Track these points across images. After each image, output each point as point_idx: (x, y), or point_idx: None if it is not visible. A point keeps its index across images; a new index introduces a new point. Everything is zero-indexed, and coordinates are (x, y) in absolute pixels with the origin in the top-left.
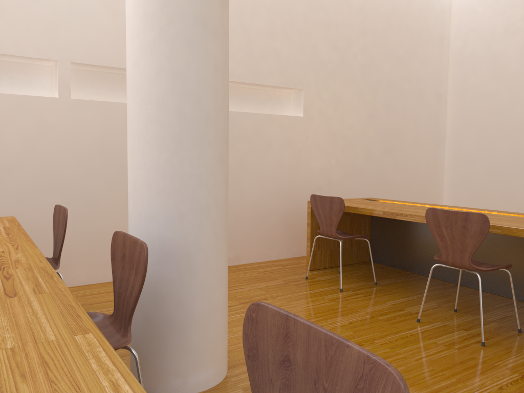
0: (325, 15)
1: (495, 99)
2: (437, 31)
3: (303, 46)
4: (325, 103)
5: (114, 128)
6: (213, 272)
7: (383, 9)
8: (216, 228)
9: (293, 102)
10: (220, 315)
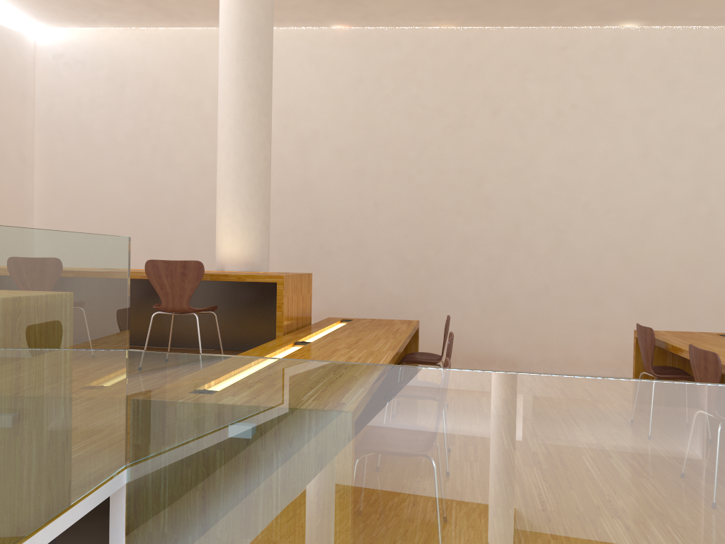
0: None
1: (84, 168)
2: (19, 88)
3: None
4: None
5: None
6: None
7: None
8: None
9: None
10: None
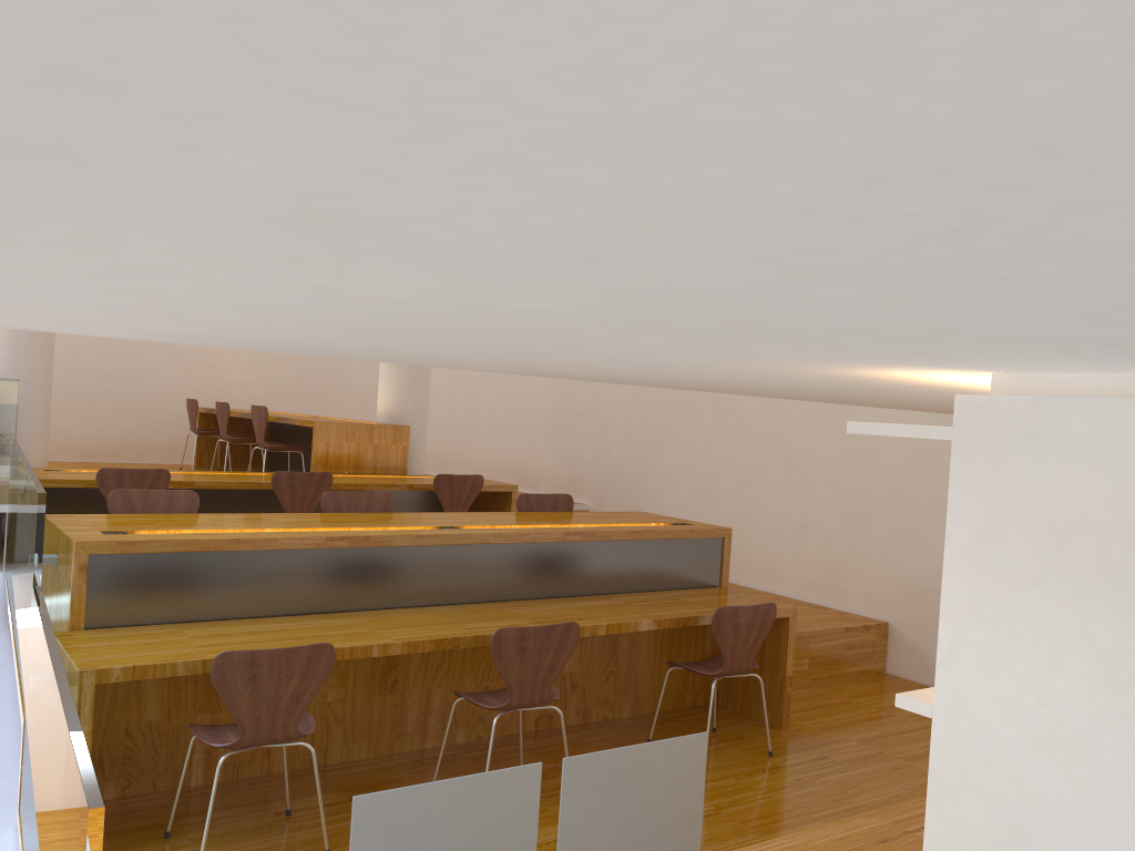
0: None
1: None
2: None
3: None
4: None
5: None
6: (33, 416)
7: None
8: (37, 393)
9: None
10: (37, 441)
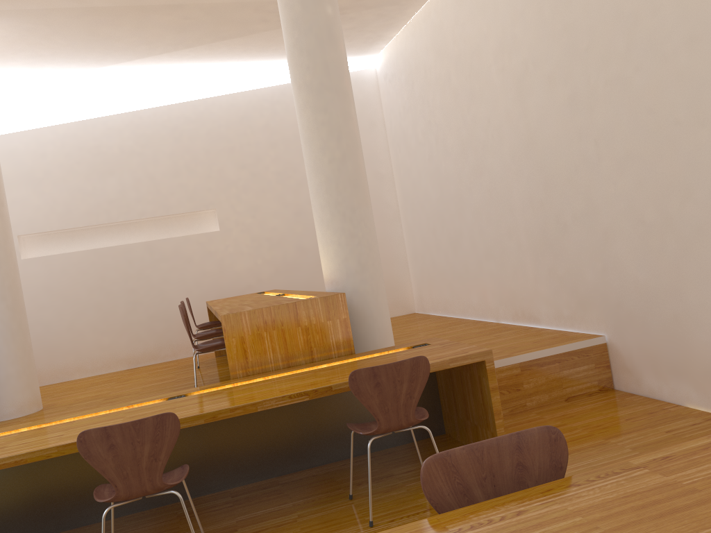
0: (227, 143)
1: (411, 173)
2: (365, 118)
3: (209, 174)
4: (241, 214)
5: (55, 273)
6: (5, 357)
7: (291, 119)
8: (4, 334)
9: (217, 219)
10: (16, 380)
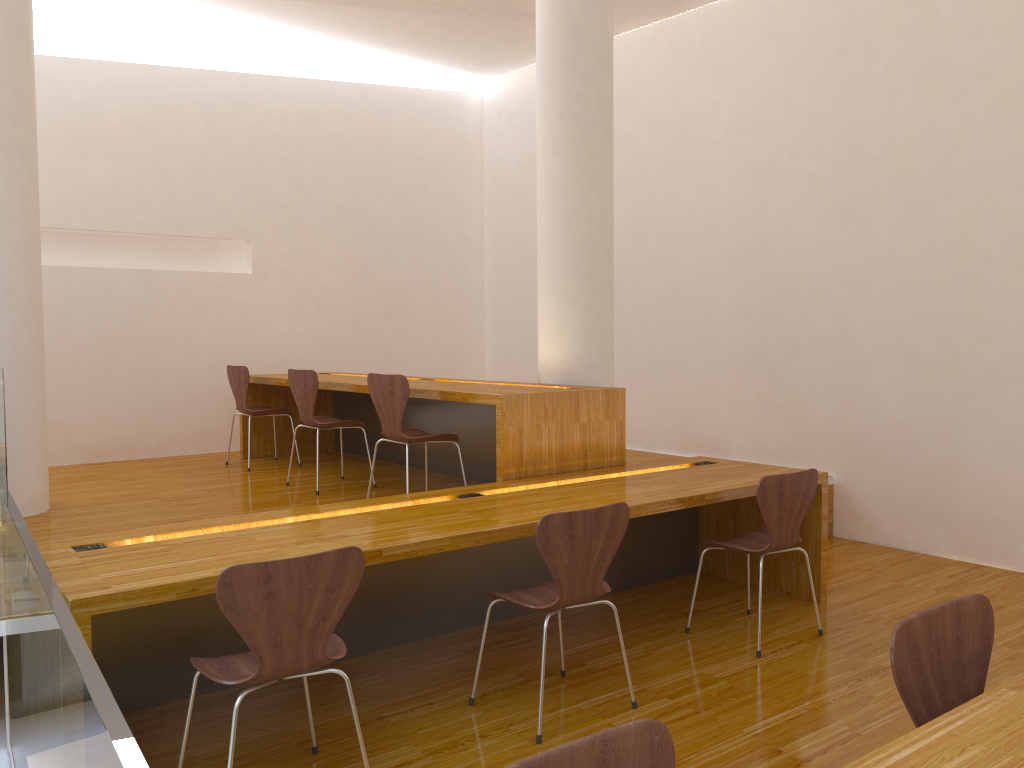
0: (281, 148)
1: (524, 246)
2: (461, 159)
3: (248, 187)
4: (286, 256)
5: None
6: (20, 417)
7: (370, 135)
8: (22, 380)
9: (244, 255)
10: (31, 456)
